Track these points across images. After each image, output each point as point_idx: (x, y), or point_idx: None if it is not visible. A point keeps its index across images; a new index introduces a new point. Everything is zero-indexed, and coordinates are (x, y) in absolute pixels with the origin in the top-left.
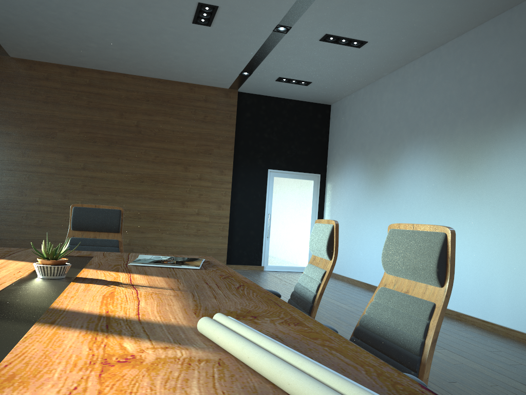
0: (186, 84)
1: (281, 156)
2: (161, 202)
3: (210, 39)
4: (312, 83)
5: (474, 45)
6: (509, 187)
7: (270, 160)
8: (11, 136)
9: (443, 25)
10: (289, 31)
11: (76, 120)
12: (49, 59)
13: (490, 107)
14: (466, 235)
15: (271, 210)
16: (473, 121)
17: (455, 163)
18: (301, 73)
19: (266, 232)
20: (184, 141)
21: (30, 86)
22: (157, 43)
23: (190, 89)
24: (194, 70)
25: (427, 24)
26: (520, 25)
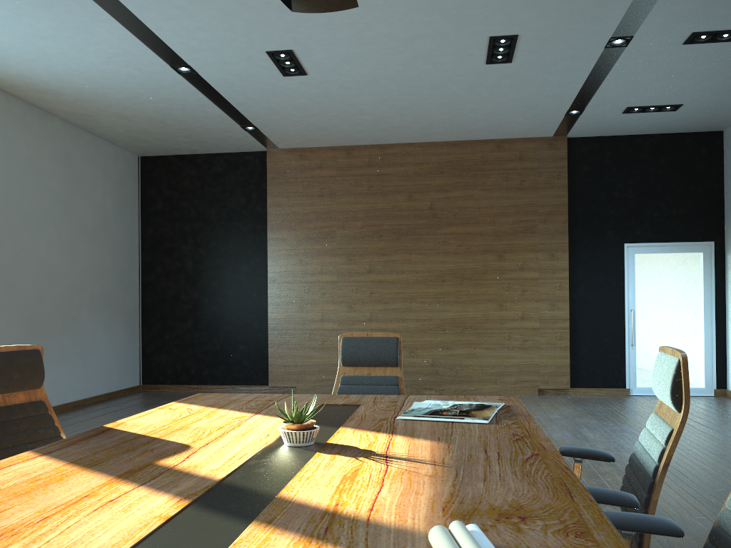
0: (492, 141)
1: (644, 222)
2: (470, 306)
3: (515, 79)
4: (684, 105)
5: None
6: None
7: (626, 229)
8: (286, 242)
9: None
10: (631, 41)
11: (357, 211)
12: (320, 143)
13: None
14: None
15: (635, 303)
16: None
17: None
18: (662, 95)
19: (629, 337)
20: (495, 219)
21: (302, 179)
22: (445, 98)
23: (497, 147)
24: (500, 121)
25: None
26: None
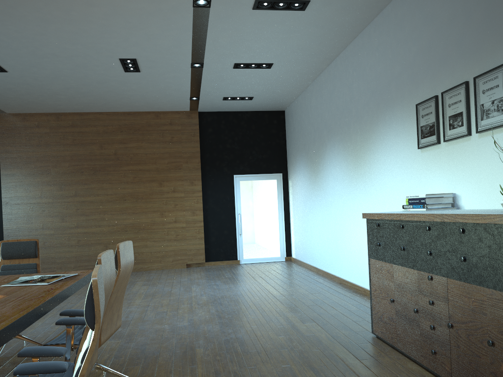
0: (152, 112)
1: (244, 162)
2: (143, 215)
3: (148, 80)
4: (255, 97)
5: (353, 56)
6: (381, 179)
7: (234, 166)
8: (15, 177)
9: (324, 43)
10: (204, 65)
11: (65, 156)
12: (36, 110)
13: (366, 109)
14: (364, 221)
15: (241, 210)
16: (359, 122)
17: (353, 159)
18: (239, 92)
19: (238, 230)
20: (156, 161)
21: (25, 134)
22: (109, 88)
23: (156, 116)
24: (152, 102)
25: (310, 44)
26: (375, 38)
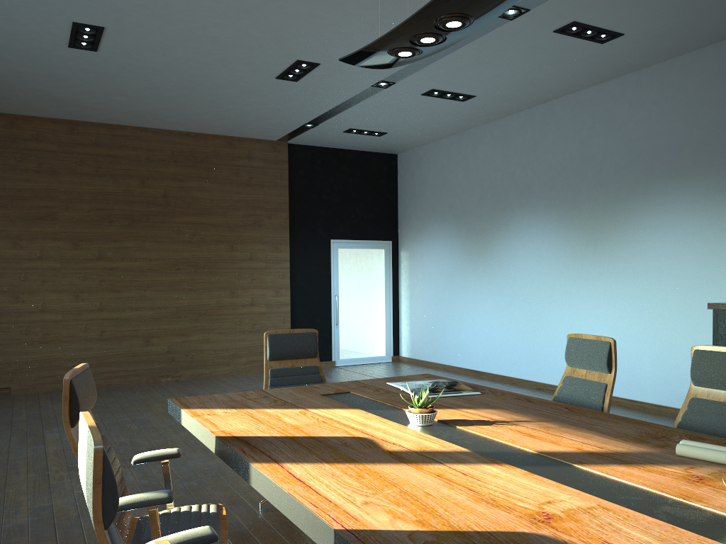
0: (223, 137)
1: (345, 222)
2: (204, 293)
3: (287, 93)
4: (387, 134)
5: (596, 103)
6: (650, 261)
7: (332, 228)
8: None
9: (564, 83)
10: (391, 86)
11: (83, 193)
12: (40, 113)
13: (622, 174)
14: (602, 311)
15: (338, 290)
16: (602, 187)
17: (582, 233)
18: (380, 124)
19: (334, 318)
20: (227, 211)
21: (14, 150)
22: (214, 96)
23: (228, 144)
24: (244, 122)
25: (548, 81)
26: (651, 89)
